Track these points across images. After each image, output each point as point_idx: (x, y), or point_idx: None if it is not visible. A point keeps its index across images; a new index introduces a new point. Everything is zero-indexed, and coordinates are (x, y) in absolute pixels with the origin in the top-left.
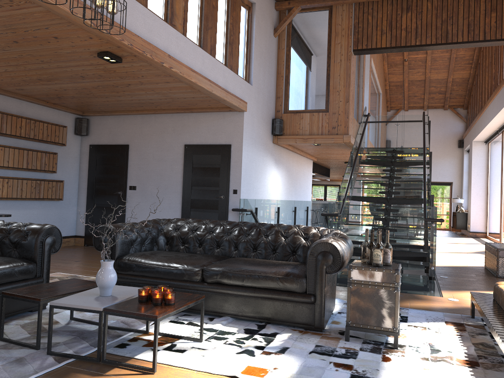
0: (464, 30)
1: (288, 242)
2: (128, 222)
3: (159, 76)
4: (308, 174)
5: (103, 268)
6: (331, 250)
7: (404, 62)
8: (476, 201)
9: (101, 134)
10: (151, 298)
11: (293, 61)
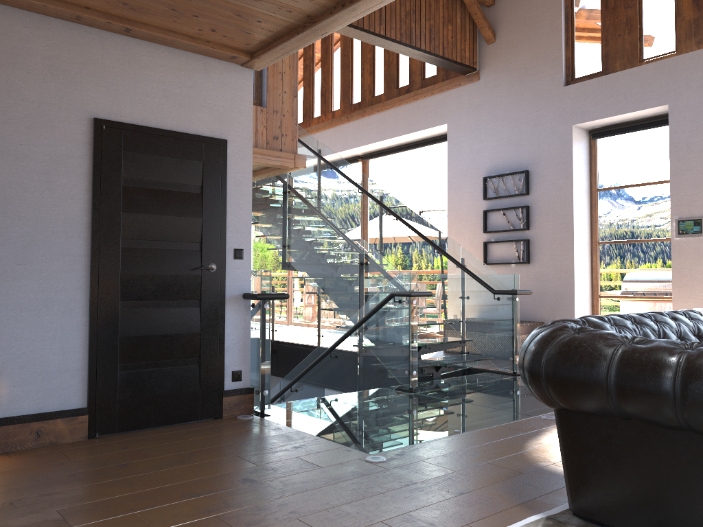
0: (426, 36)
1: None
2: None
3: None
4: None
5: None
6: None
7: None
8: None
9: None
10: None
11: None
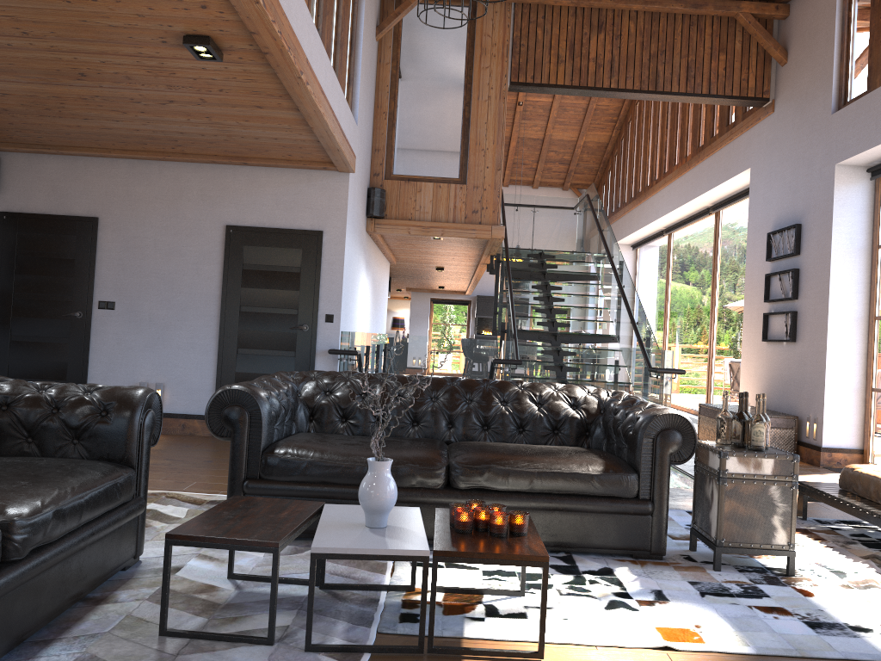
0: (681, 75)
1: (547, 413)
2: (96, 373)
3: (256, 94)
4: (386, 287)
5: (379, 475)
6: (680, 426)
7: (518, 107)
8: None
9: (29, 191)
10: (480, 524)
11: (403, 88)
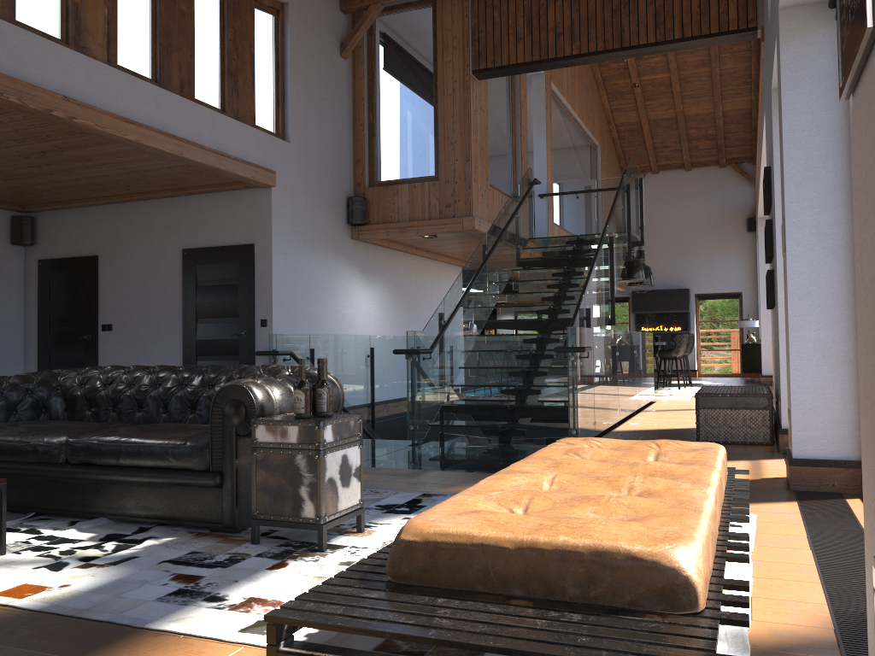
0: (649, 24)
1: None
2: None
3: (74, 134)
4: None
5: None
6: (243, 397)
7: (635, 89)
8: (770, 321)
9: (55, 240)
10: None
11: (379, 98)
